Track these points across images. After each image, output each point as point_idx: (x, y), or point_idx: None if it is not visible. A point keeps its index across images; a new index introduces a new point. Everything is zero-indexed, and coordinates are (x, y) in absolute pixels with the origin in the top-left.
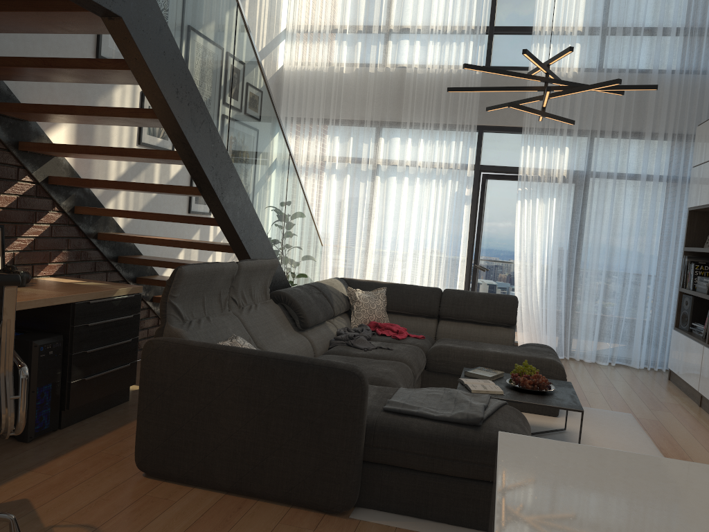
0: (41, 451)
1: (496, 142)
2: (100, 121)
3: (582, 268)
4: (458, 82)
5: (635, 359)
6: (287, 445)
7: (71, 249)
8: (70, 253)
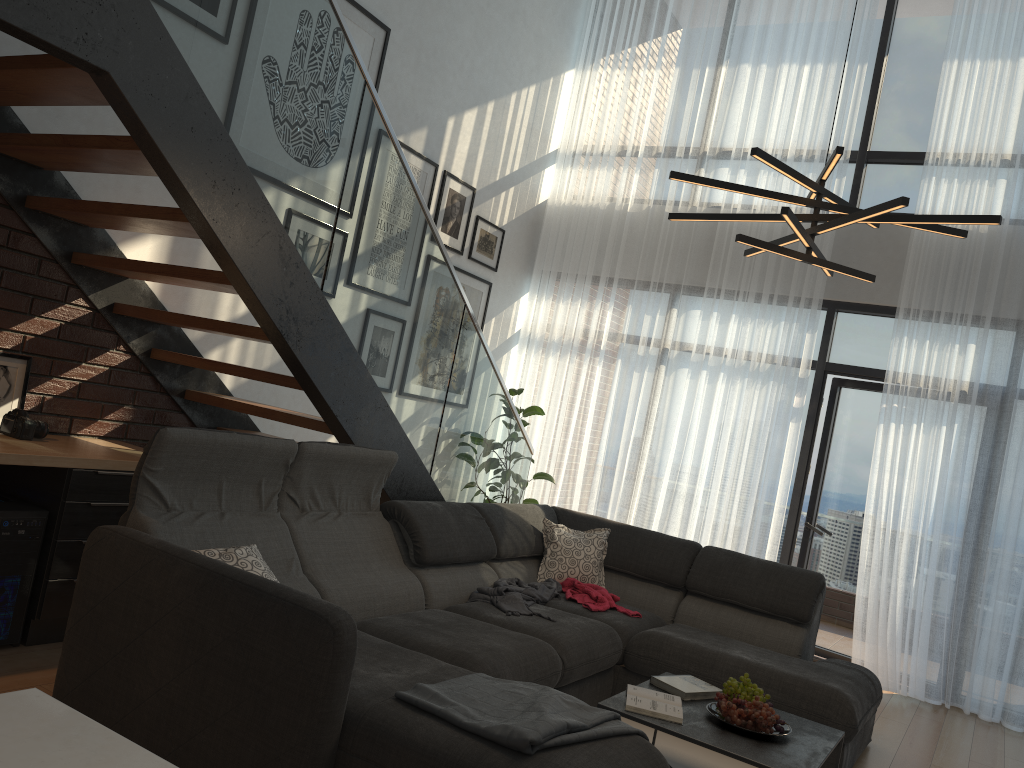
0: None
1: (856, 328)
2: (152, 228)
3: (985, 551)
4: None
5: None
6: (223, 721)
7: (139, 405)
8: (137, 411)
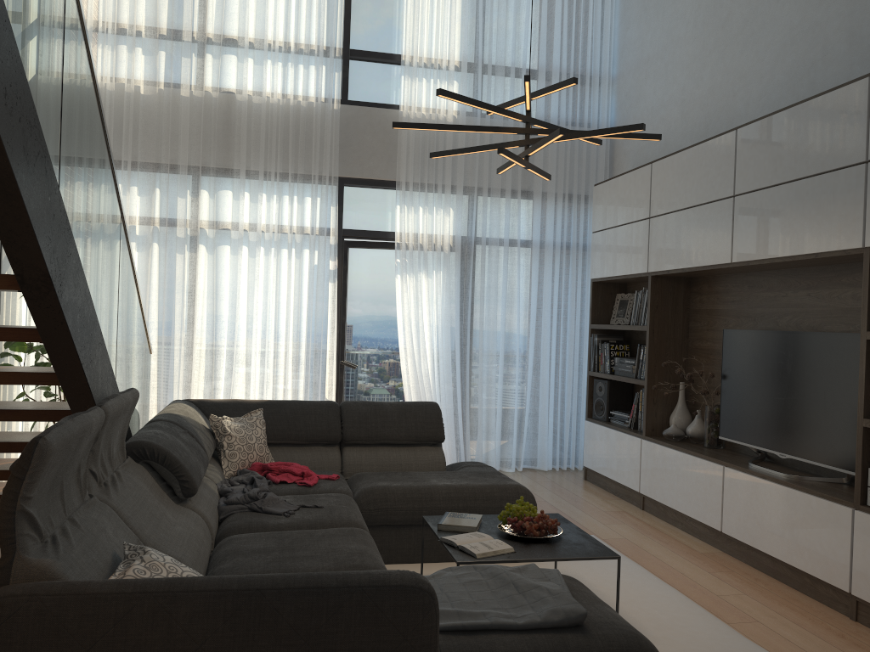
0: None
1: (360, 199)
2: None
3: (478, 356)
4: (308, 118)
5: (543, 459)
6: None
7: None
8: None
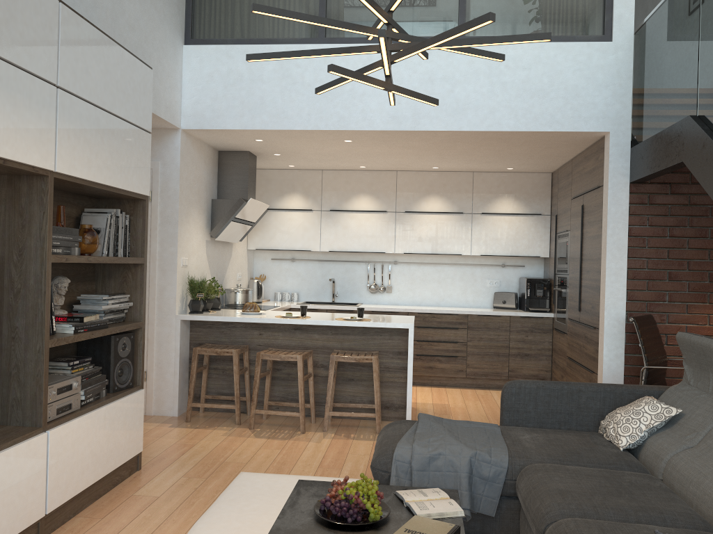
0: None
1: None
2: None
3: None
4: None
5: None
6: None
7: None
8: None
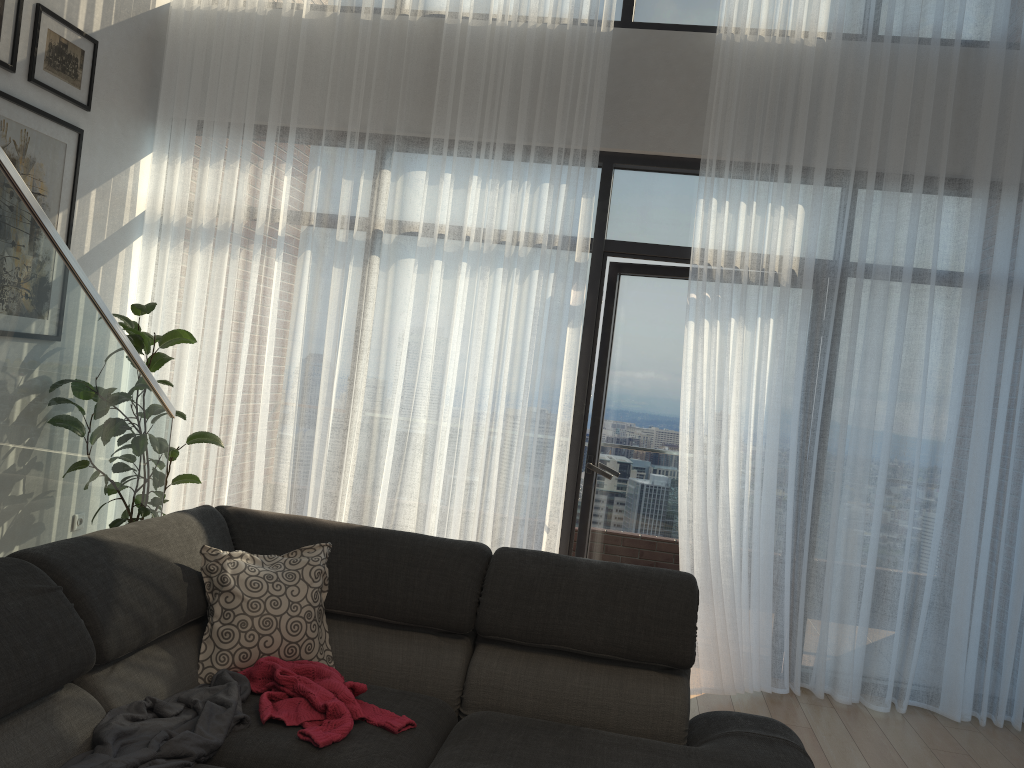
0: None
1: (641, 191)
2: None
3: (833, 481)
4: (559, 51)
5: (954, 698)
6: None
7: None
8: None
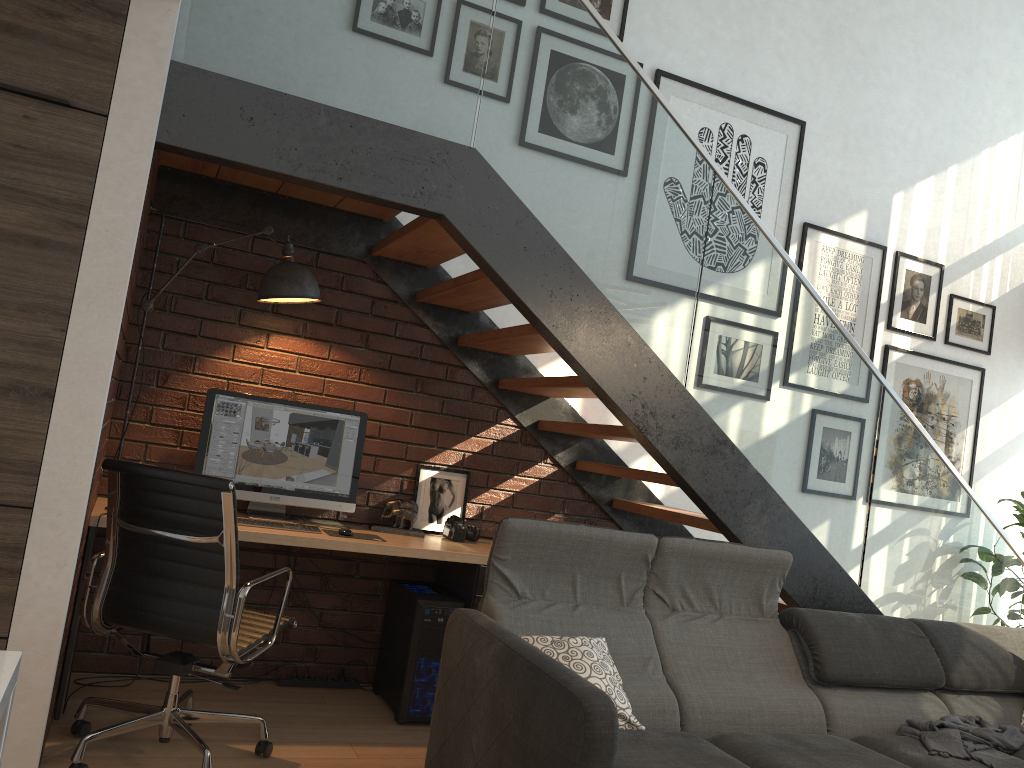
0: (393, 736)
1: None
2: (538, 346)
3: None
4: None
5: None
6: None
7: (569, 513)
8: (567, 519)
